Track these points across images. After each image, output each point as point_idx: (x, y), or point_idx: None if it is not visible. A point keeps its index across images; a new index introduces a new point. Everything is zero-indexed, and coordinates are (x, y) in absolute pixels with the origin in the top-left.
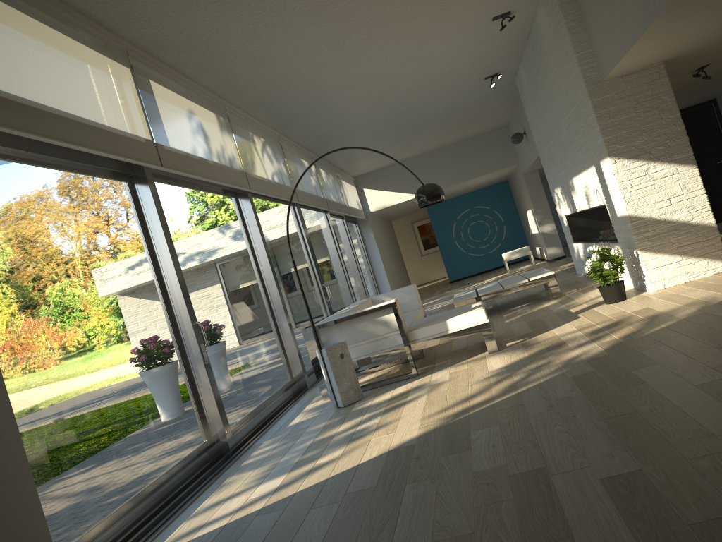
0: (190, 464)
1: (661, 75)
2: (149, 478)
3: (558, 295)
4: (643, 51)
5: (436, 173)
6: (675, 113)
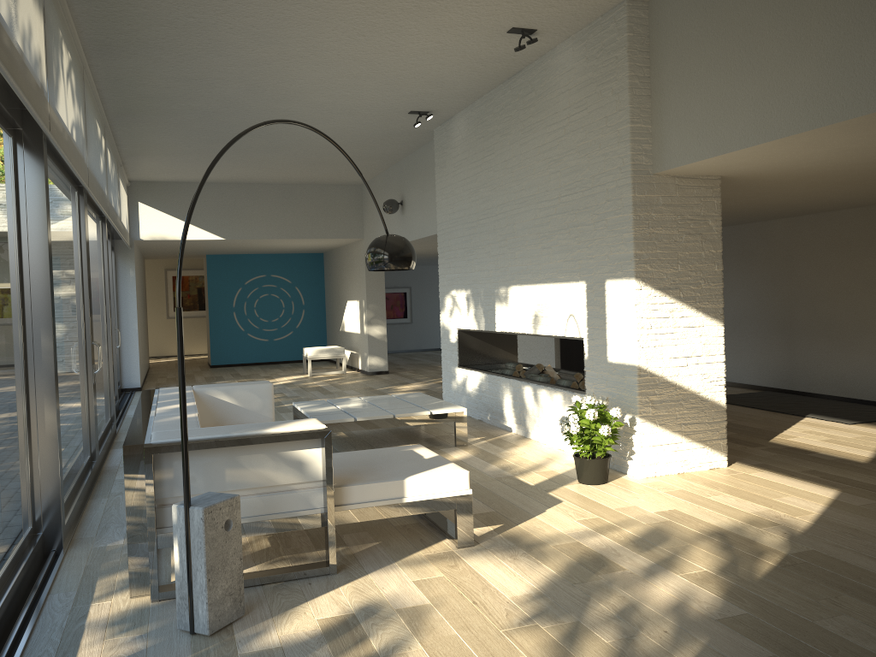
0: None
1: (714, 193)
2: None
3: (463, 442)
4: (750, 154)
5: (254, 215)
6: (718, 249)
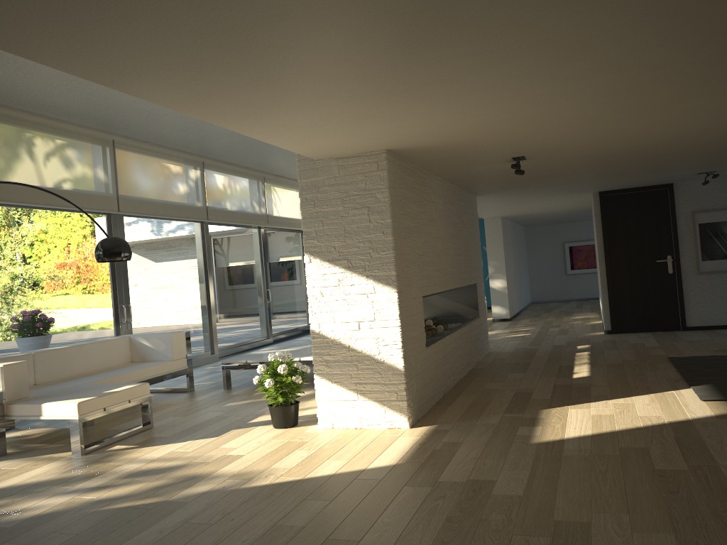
0: None
1: (380, 166)
2: None
3: None
4: (296, 140)
5: None
6: (386, 219)
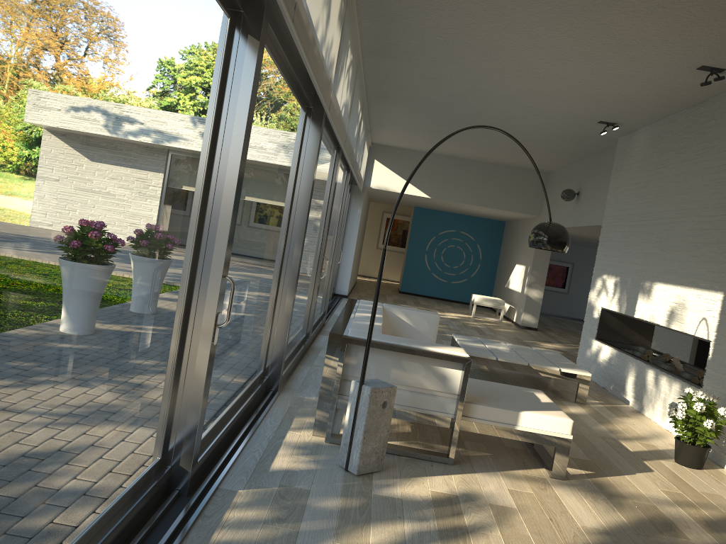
0: (132, 504)
1: None
2: (69, 538)
3: (582, 401)
4: None
5: (456, 183)
6: None
